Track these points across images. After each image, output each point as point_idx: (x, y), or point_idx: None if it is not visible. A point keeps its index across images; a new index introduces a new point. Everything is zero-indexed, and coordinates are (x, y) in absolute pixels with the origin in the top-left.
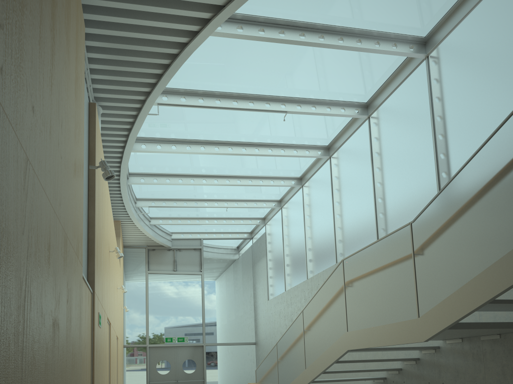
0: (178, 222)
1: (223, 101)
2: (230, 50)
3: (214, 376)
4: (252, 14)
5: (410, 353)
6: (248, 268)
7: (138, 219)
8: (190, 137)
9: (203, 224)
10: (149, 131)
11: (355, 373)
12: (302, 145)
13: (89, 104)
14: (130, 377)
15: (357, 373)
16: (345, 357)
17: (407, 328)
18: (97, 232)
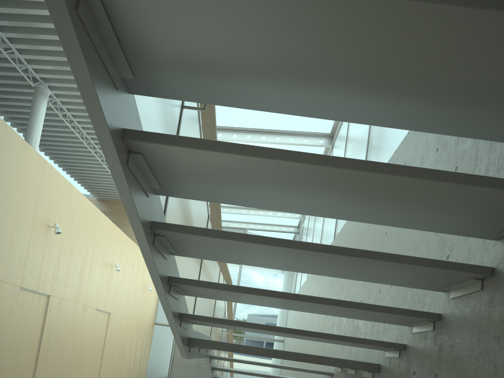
0: None
1: None
2: None
3: (235, 367)
4: None
5: (323, 376)
6: None
7: None
8: None
9: (239, 213)
10: None
11: None
12: (300, 132)
13: None
14: (156, 353)
15: None
16: None
17: None
18: None
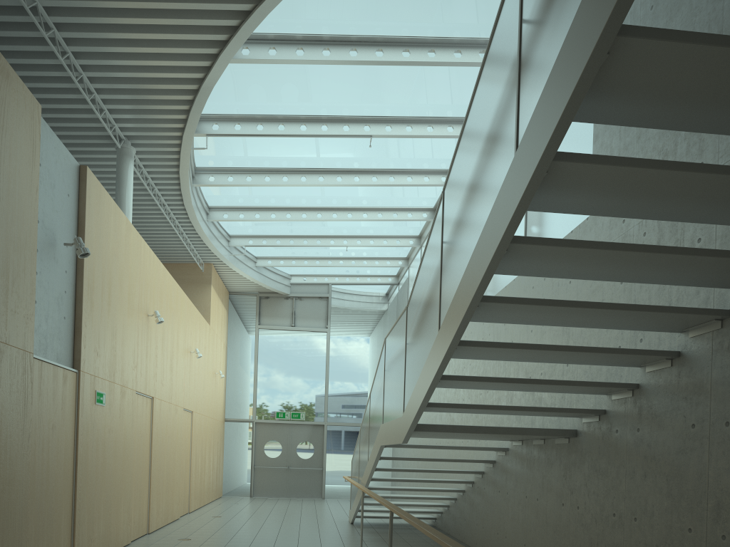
0: (291, 264)
1: (287, 126)
2: (275, 71)
3: (336, 464)
4: (285, 33)
5: (490, 453)
6: (390, 324)
7: (233, 261)
8: (267, 165)
9: (324, 266)
10: (214, 160)
11: (455, 474)
12: (419, 170)
13: (80, 168)
14: (231, 459)
15: (457, 473)
16: (450, 453)
17: (398, 427)
18: (91, 306)
